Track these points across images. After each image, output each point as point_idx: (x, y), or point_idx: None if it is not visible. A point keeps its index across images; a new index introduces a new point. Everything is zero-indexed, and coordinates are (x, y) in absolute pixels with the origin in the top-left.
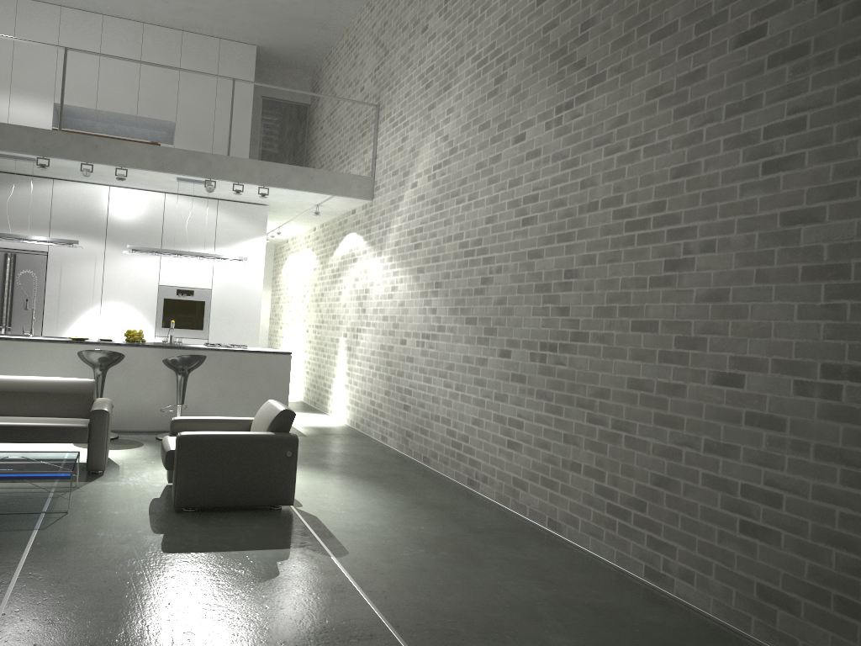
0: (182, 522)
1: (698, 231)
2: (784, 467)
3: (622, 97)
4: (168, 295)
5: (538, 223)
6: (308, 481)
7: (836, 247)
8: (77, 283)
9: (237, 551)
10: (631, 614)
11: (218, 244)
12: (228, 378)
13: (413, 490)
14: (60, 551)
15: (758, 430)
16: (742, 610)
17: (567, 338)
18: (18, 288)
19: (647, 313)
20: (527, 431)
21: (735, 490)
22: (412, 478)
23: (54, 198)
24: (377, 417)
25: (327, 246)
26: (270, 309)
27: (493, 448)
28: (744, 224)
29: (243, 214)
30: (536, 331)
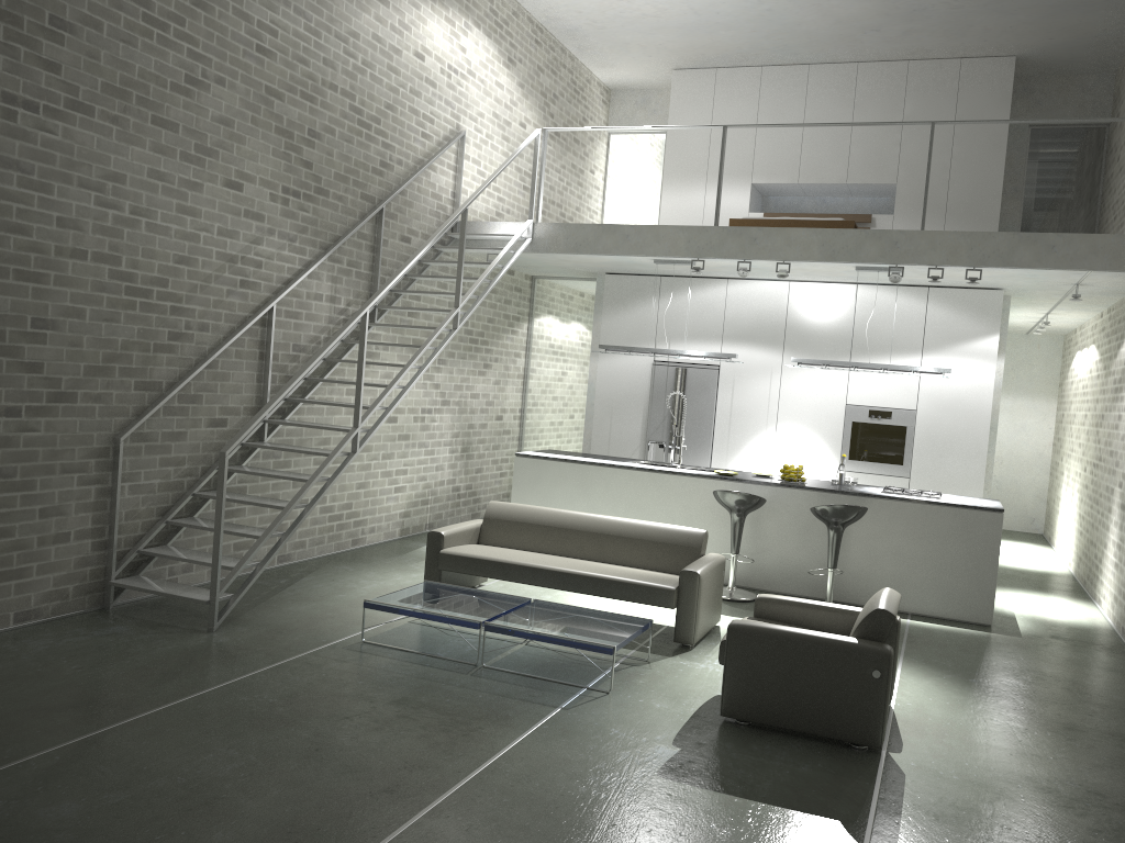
0: (717, 738)
1: None
2: None
3: None
4: (857, 418)
5: None
6: (948, 713)
7: None
8: (750, 401)
9: (743, 798)
10: None
11: (926, 348)
12: (906, 538)
13: (1117, 769)
14: (557, 742)
15: None
16: None
17: None
18: (687, 407)
19: None
20: None
21: None
22: None
23: (727, 301)
24: None
25: (1111, 342)
26: (1053, 429)
27: None
28: None
29: (964, 304)
30: None
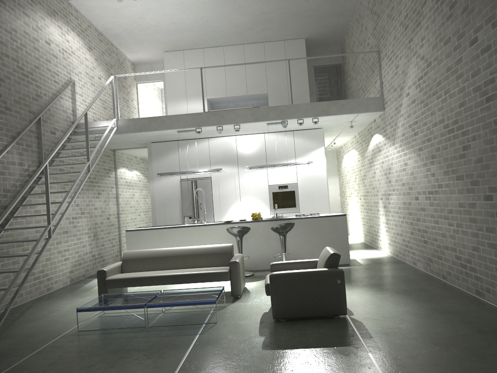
0: (277, 328)
1: None
2: None
3: None
4: (274, 190)
5: None
6: (359, 297)
7: None
8: (227, 190)
9: (306, 348)
10: None
11: (297, 156)
12: (310, 234)
13: (433, 300)
14: (207, 348)
15: None
16: None
17: None
18: (199, 198)
19: None
20: None
21: None
22: (433, 291)
23: (209, 148)
24: (408, 249)
25: (363, 145)
26: (339, 188)
27: (490, 267)
28: None
29: (308, 136)
30: None
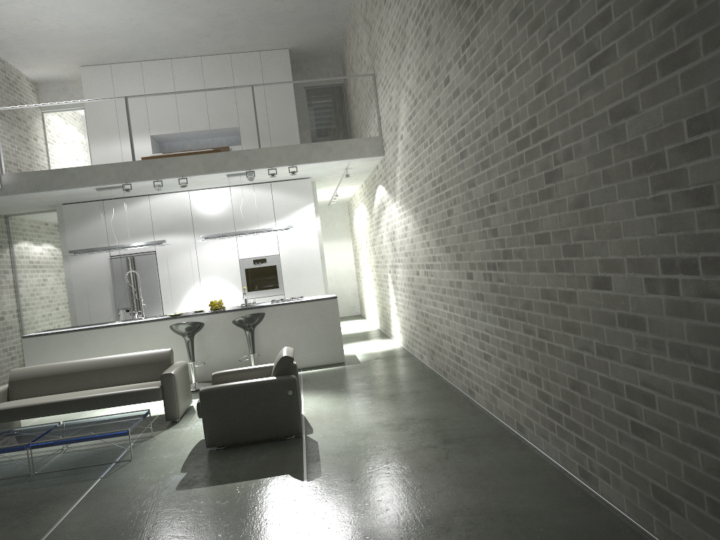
0: (208, 460)
1: (560, 141)
2: (651, 367)
3: (495, 25)
4: (247, 266)
5: (468, 155)
6: (333, 408)
7: (651, 136)
8: (180, 269)
9: (232, 483)
10: (542, 519)
11: (277, 217)
12: (290, 325)
13: (417, 405)
14: (104, 496)
15: (628, 331)
16: (645, 509)
17: (501, 257)
18: (140, 282)
19: (542, 226)
20: (492, 344)
21: (622, 392)
22: (425, 392)
23: (151, 209)
24: (415, 339)
25: (370, 198)
26: (353, 255)
27: (476, 361)
28: (587, 127)
29: (292, 189)
30: (482, 253)
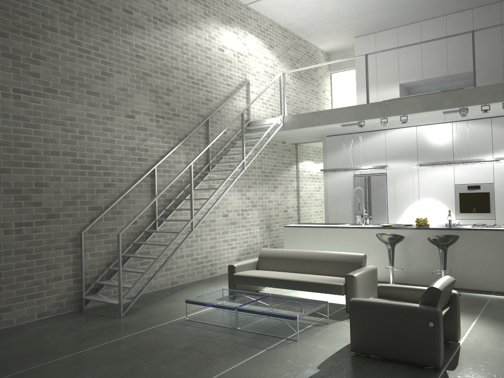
0: (345, 363)
1: None
2: None
3: None
4: (461, 190)
5: None
6: (495, 346)
7: None
8: (404, 189)
9: None
10: None
11: (494, 149)
12: (486, 250)
13: None
14: (253, 367)
15: None
16: None
17: None
18: (372, 195)
19: None
20: None
21: None
22: None
23: (386, 140)
24: None
25: None
26: None
27: None
28: None
29: None
30: None
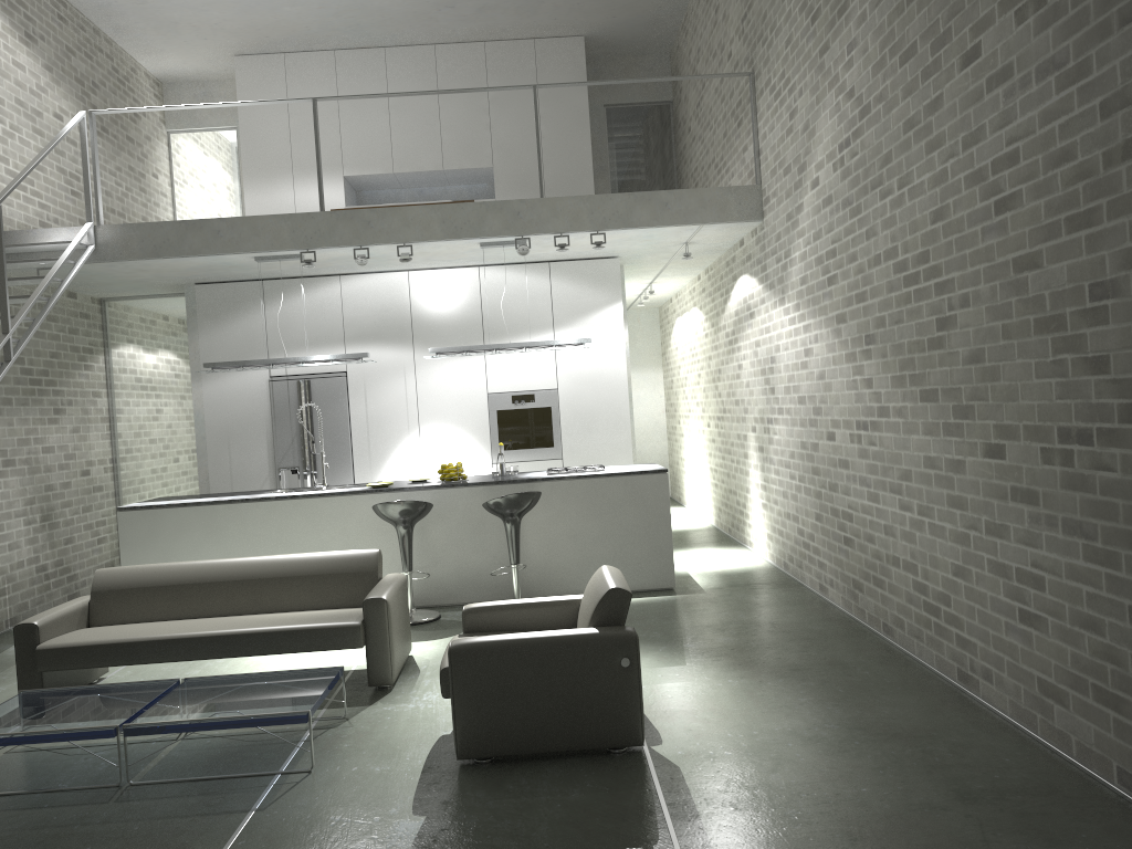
0: (463, 788)
1: None
2: None
3: None
4: (501, 405)
5: (1025, 203)
6: (684, 686)
7: None
8: (387, 406)
9: None
10: None
11: (557, 324)
12: (580, 517)
13: (858, 697)
14: None
15: None
16: None
17: (1113, 417)
18: (318, 423)
19: None
20: (1054, 596)
21: None
22: (861, 668)
23: (343, 300)
24: (810, 555)
25: (716, 299)
26: (664, 397)
27: (994, 621)
28: None
29: (585, 275)
30: (1046, 408)
